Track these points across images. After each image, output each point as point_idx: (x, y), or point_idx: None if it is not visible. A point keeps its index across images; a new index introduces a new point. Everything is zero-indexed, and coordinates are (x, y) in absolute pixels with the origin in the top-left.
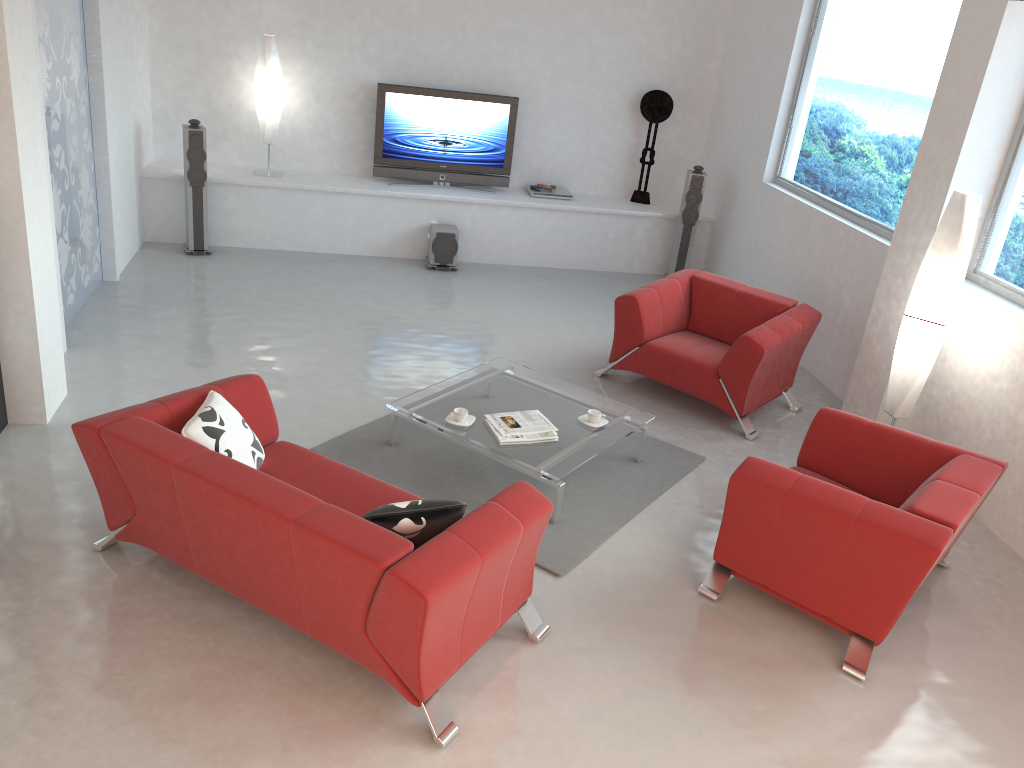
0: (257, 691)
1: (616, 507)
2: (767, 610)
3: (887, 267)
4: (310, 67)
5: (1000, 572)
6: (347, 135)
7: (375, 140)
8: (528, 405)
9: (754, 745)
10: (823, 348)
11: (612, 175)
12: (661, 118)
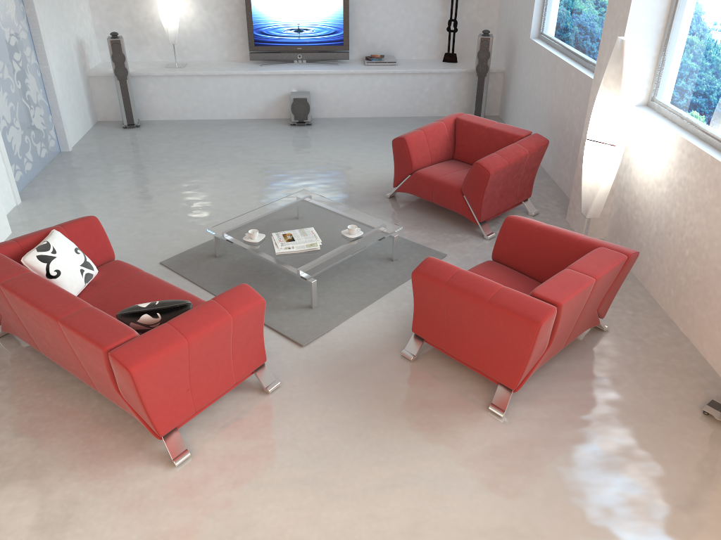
0: (67, 429)
1: (364, 295)
2: (449, 367)
3: (590, 101)
4: None
5: (649, 333)
6: (230, 32)
7: (248, 34)
8: (309, 224)
9: (400, 464)
10: (564, 165)
11: (428, 43)
12: None
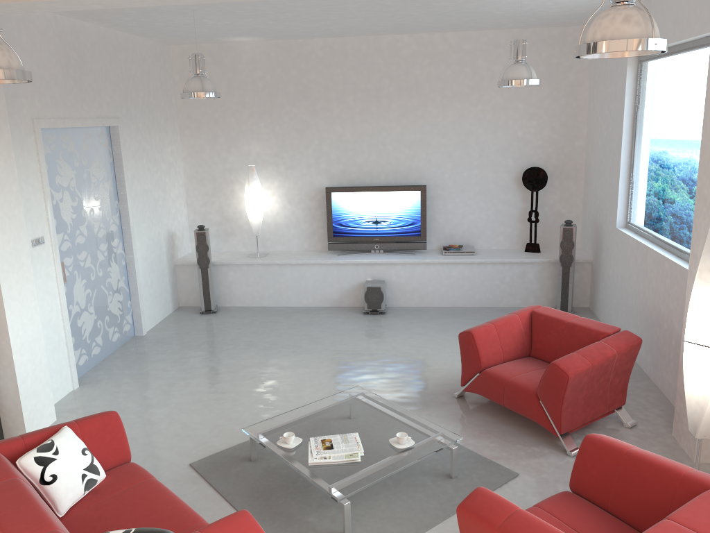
0: None
1: (410, 523)
2: None
3: (688, 295)
4: (283, 182)
5: None
6: (311, 224)
7: (327, 225)
8: (355, 428)
9: None
10: (665, 367)
11: (509, 233)
12: (539, 187)
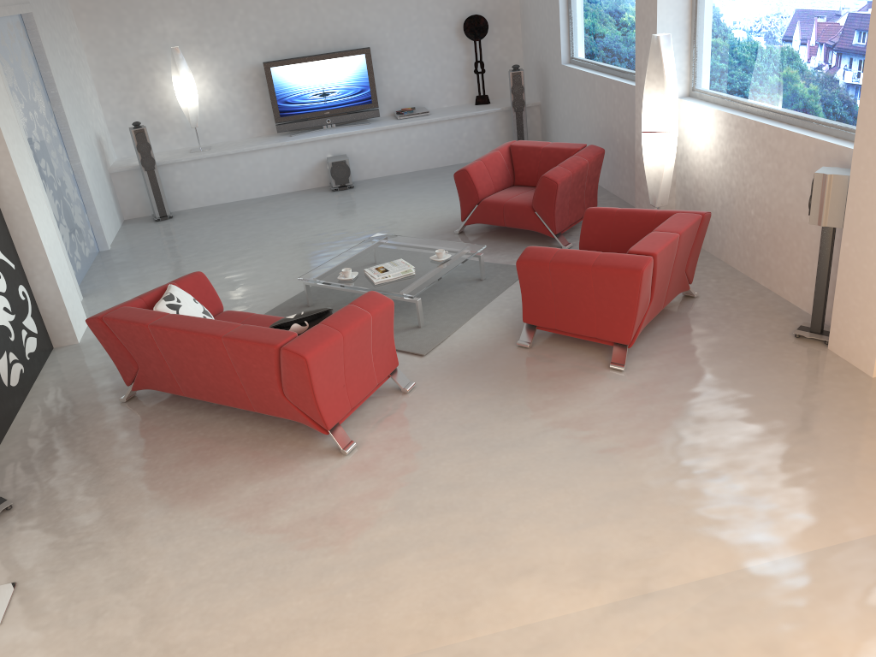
0: (232, 450)
1: (465, 310)
2: (564, 346)
3: (637, 103)
4: (211, 63)
5: (735, 292)
6: (251, 107)
7: (272, 105)
8: (396, 258)
9: (545, 417)
10: (621, 176)
11: (457, 88)
12: (481, 36)
